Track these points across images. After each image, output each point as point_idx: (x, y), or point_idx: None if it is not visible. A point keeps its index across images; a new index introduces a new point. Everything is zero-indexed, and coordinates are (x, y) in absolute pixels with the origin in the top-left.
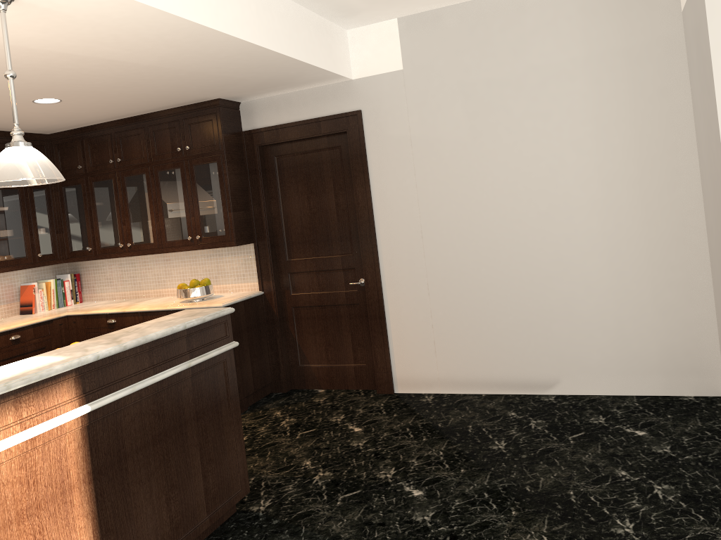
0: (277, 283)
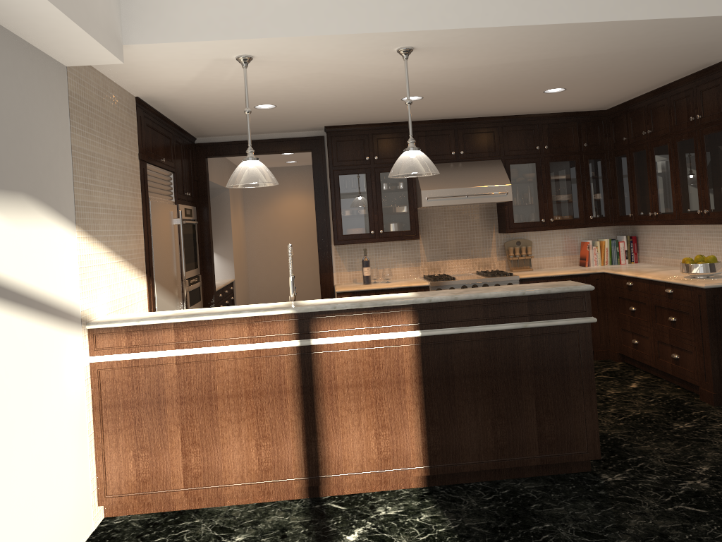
0: None
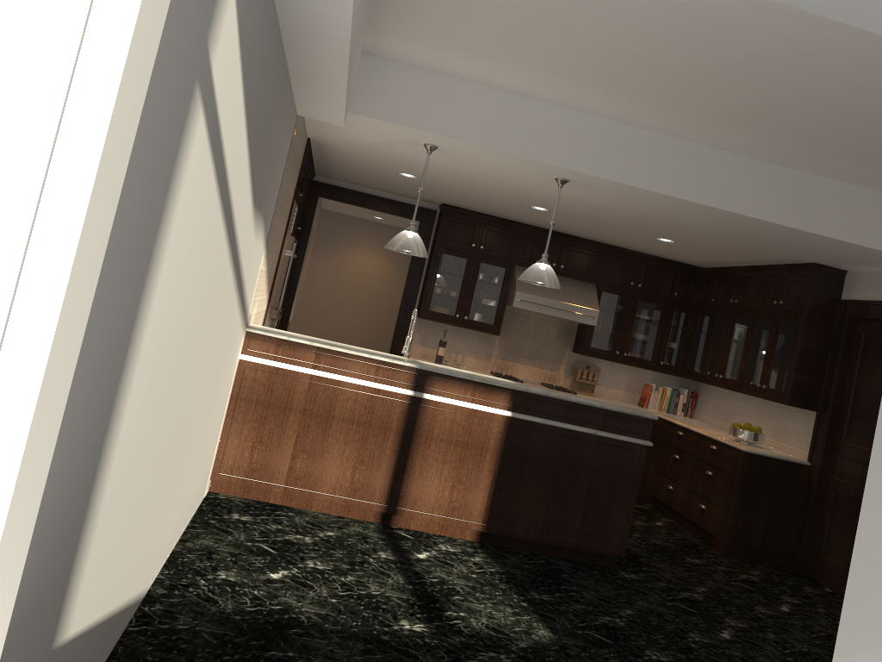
0: (827, 460)
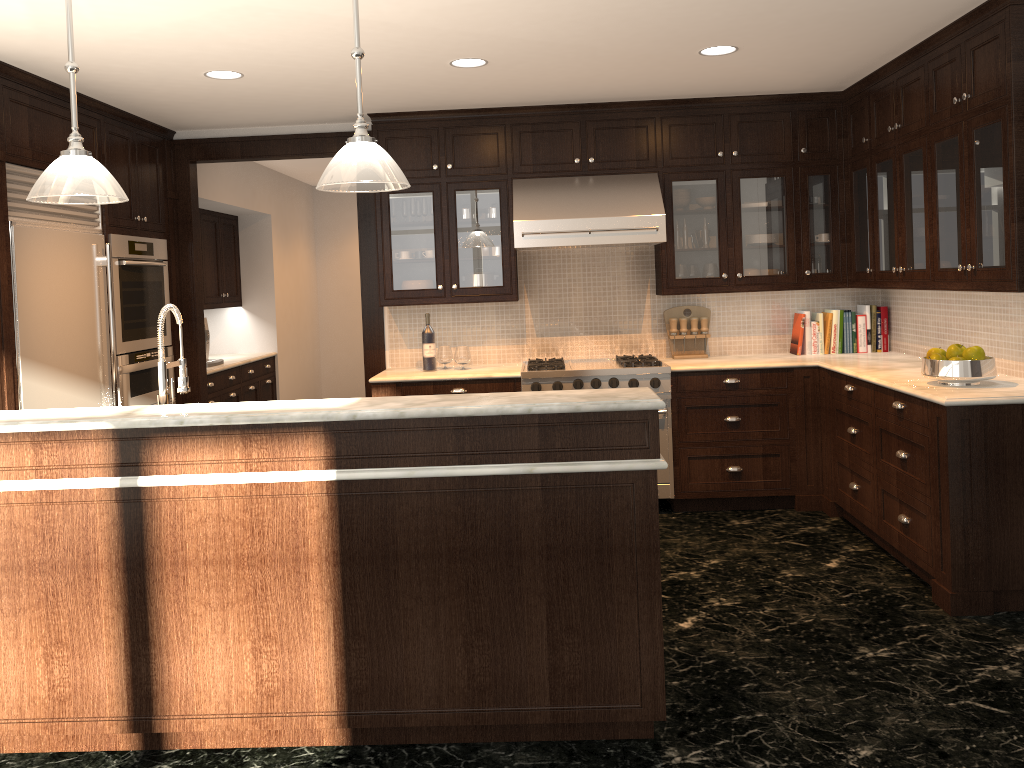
0: None
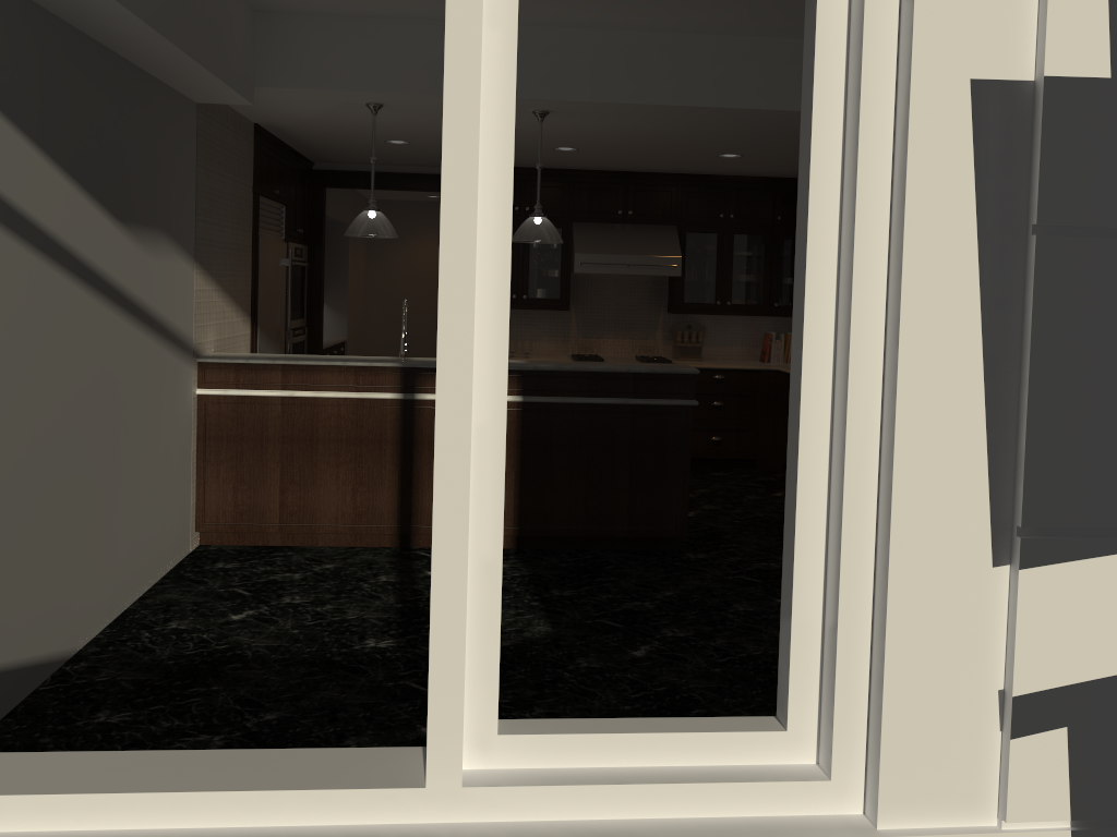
0: None
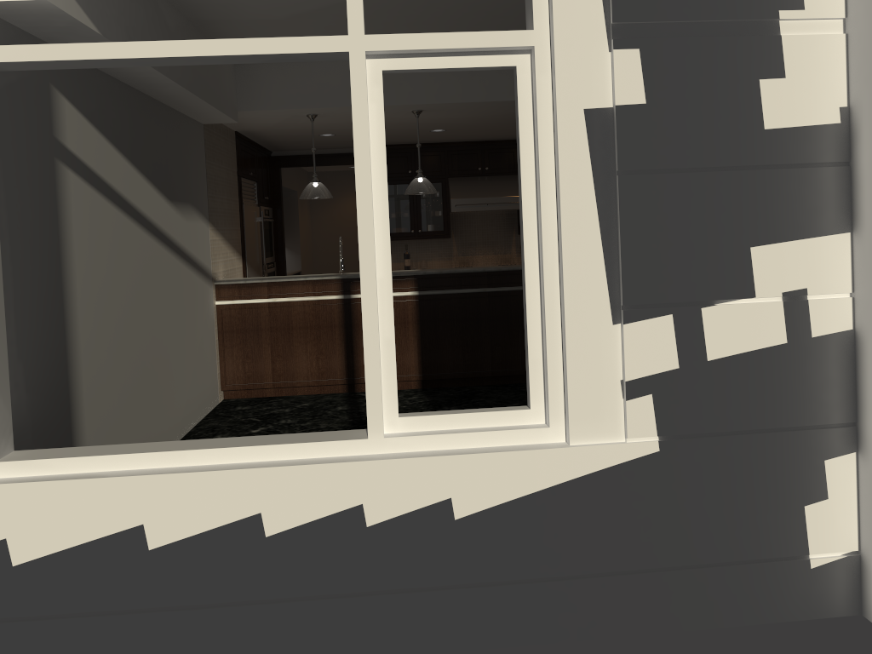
0: None
